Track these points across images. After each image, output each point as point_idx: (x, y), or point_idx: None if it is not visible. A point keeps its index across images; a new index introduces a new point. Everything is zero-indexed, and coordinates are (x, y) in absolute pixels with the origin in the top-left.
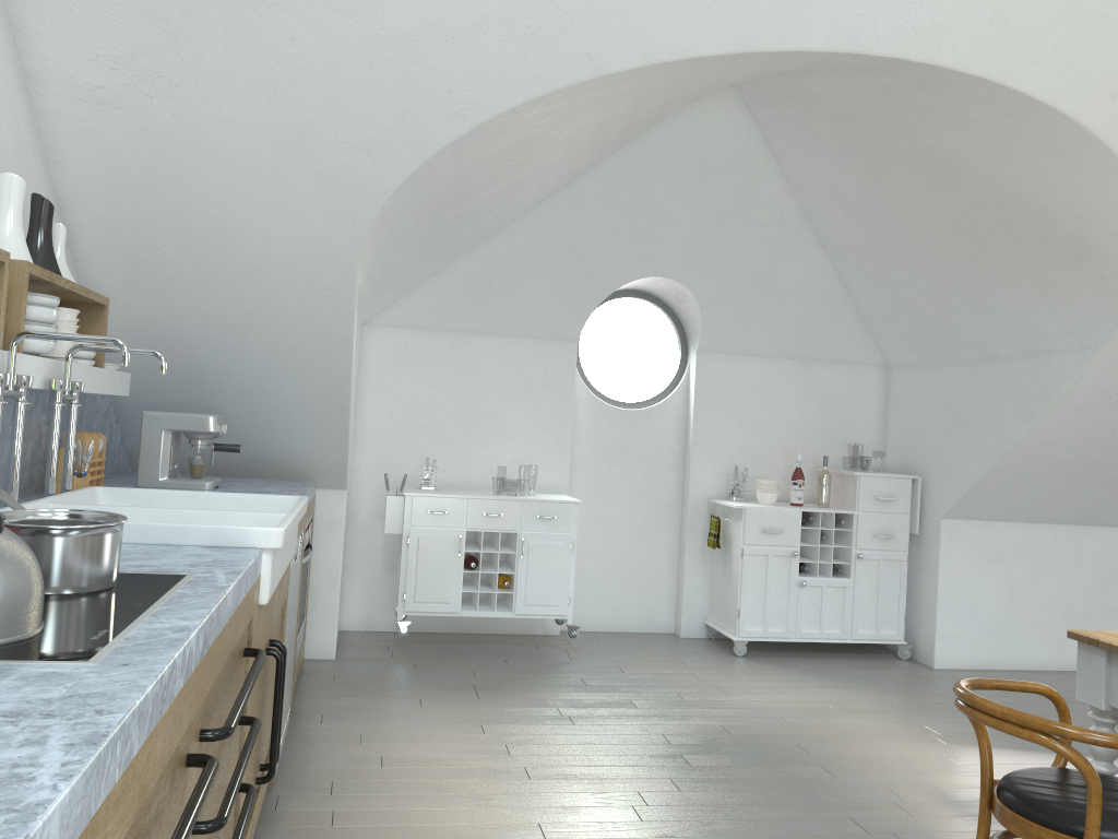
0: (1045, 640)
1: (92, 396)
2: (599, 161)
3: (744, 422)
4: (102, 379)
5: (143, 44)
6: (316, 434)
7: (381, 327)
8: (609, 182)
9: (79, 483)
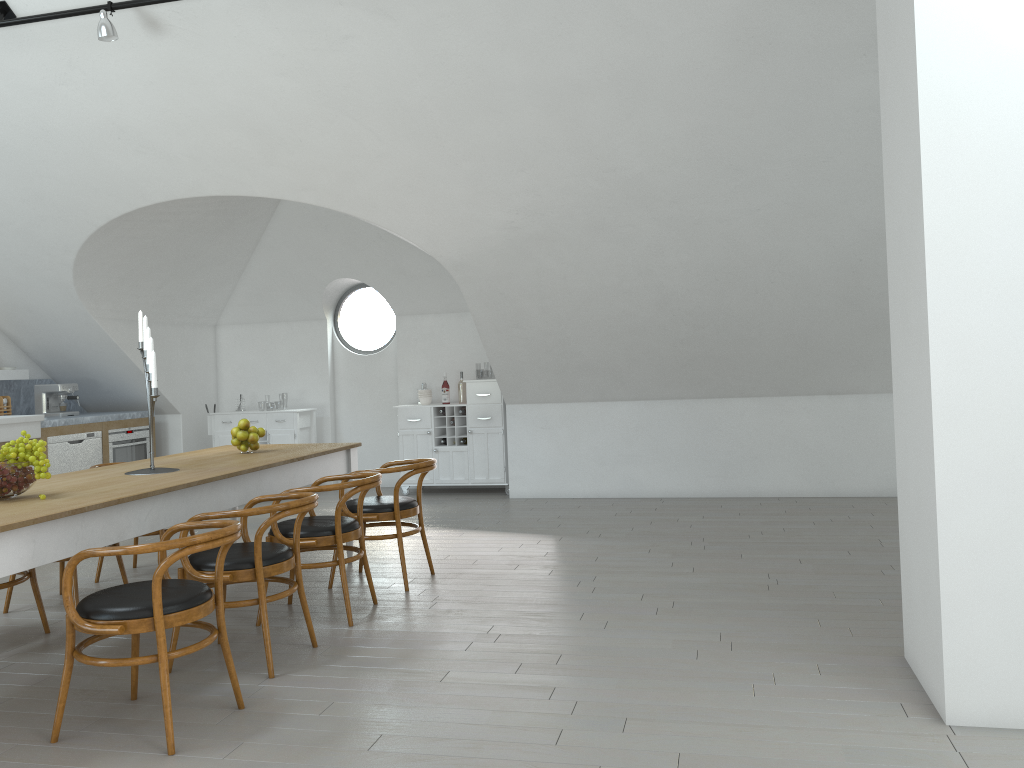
0: (585, 478)
1: (28, 380)
2: (262, 227)
3: (428, 355)
4: None
5: None
6: (142, 387)
7: (225, 325)
8: (279, 235)
9: None
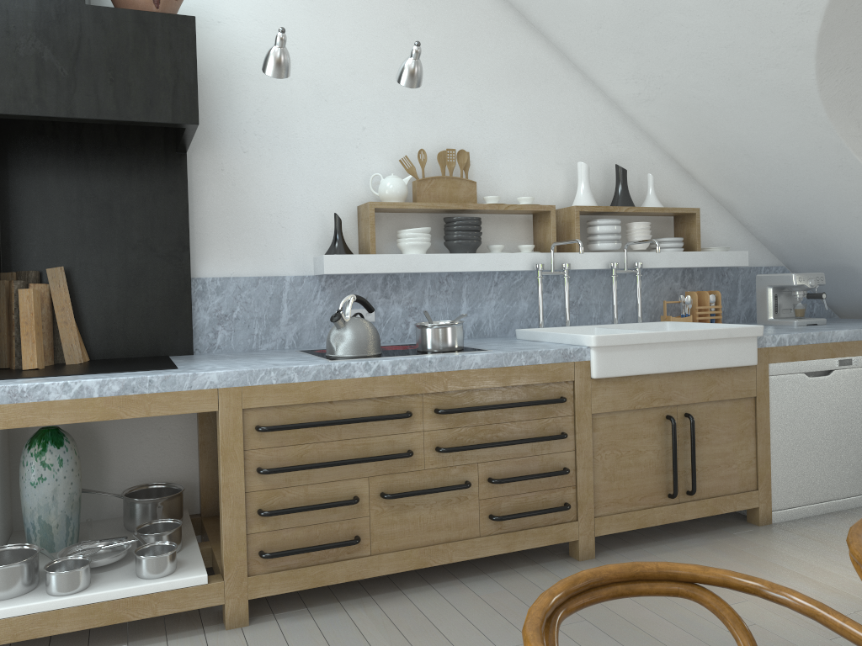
0: None
1: (749, 267)
2: None
3: None
4: (694, 258)
5: (634, 64)
6: None
7: None
8: None
9: (676, 320)
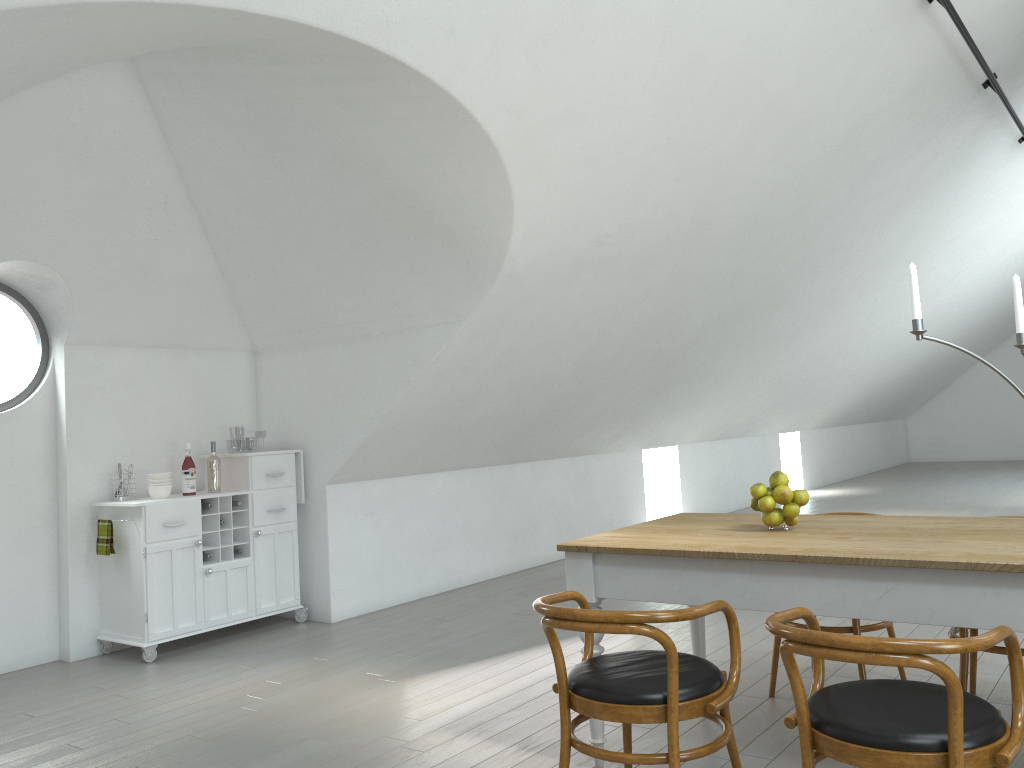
0: (409, 575)
1: None
2: None
3: (122, 416)
4: None
5: None
6: None
7: None
8: None
9: None
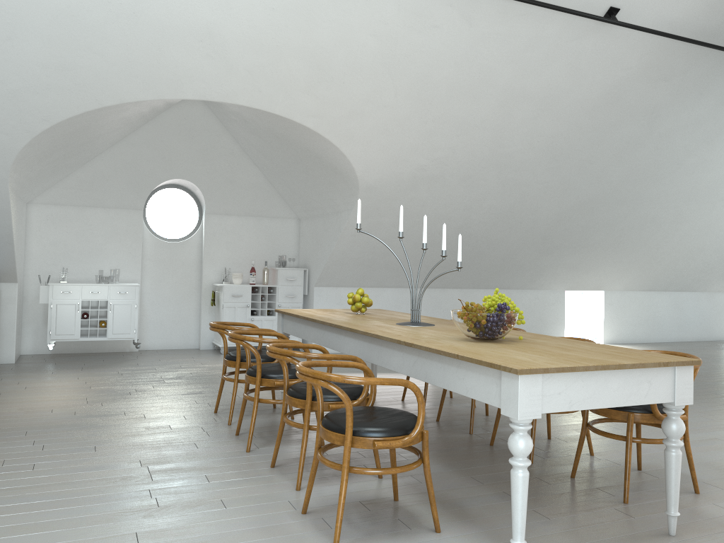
0: None
1: None
2: (139, 127)
3: (229, 246)
4: None
5: None
6: None
7: (38, 204)
8: (146, 136)
9: None
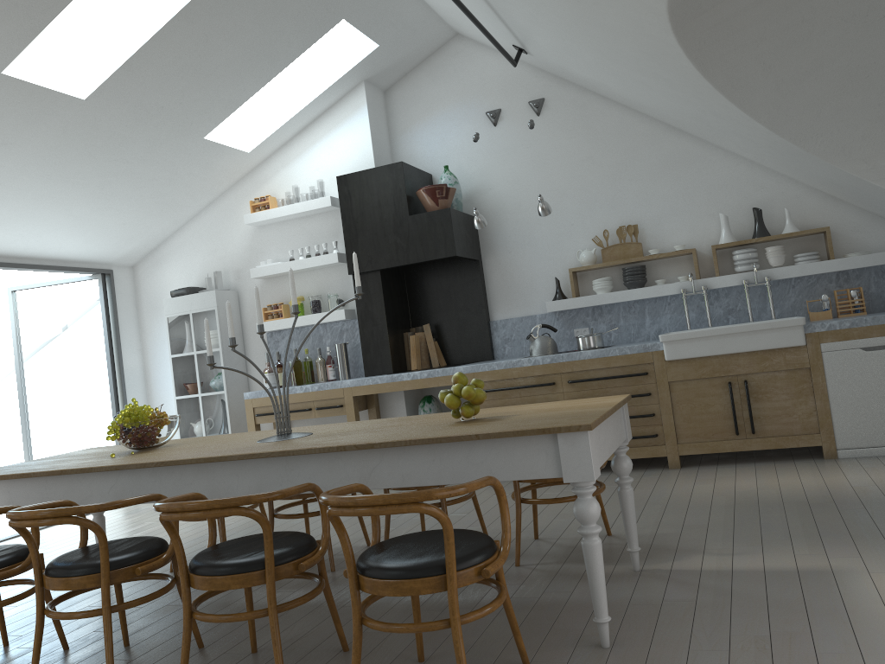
0: None
1: None
2: None
3: None
4: (826, 265)
5: (733, 144)
6: None
7: None
8: None
9: (815, 314)
